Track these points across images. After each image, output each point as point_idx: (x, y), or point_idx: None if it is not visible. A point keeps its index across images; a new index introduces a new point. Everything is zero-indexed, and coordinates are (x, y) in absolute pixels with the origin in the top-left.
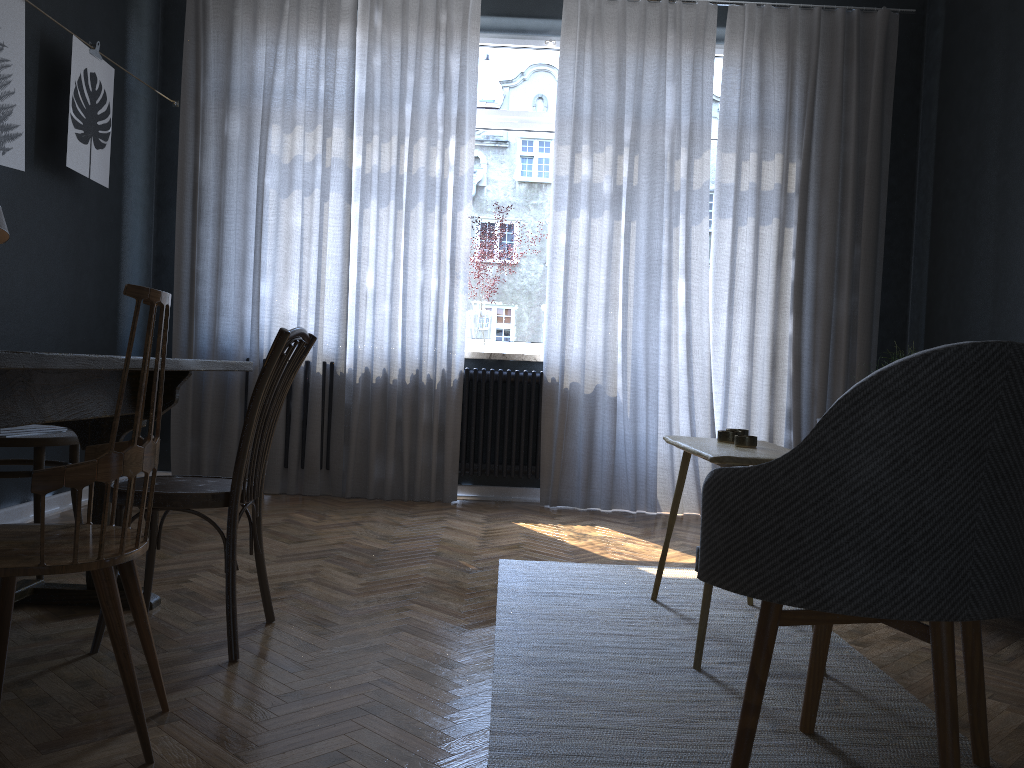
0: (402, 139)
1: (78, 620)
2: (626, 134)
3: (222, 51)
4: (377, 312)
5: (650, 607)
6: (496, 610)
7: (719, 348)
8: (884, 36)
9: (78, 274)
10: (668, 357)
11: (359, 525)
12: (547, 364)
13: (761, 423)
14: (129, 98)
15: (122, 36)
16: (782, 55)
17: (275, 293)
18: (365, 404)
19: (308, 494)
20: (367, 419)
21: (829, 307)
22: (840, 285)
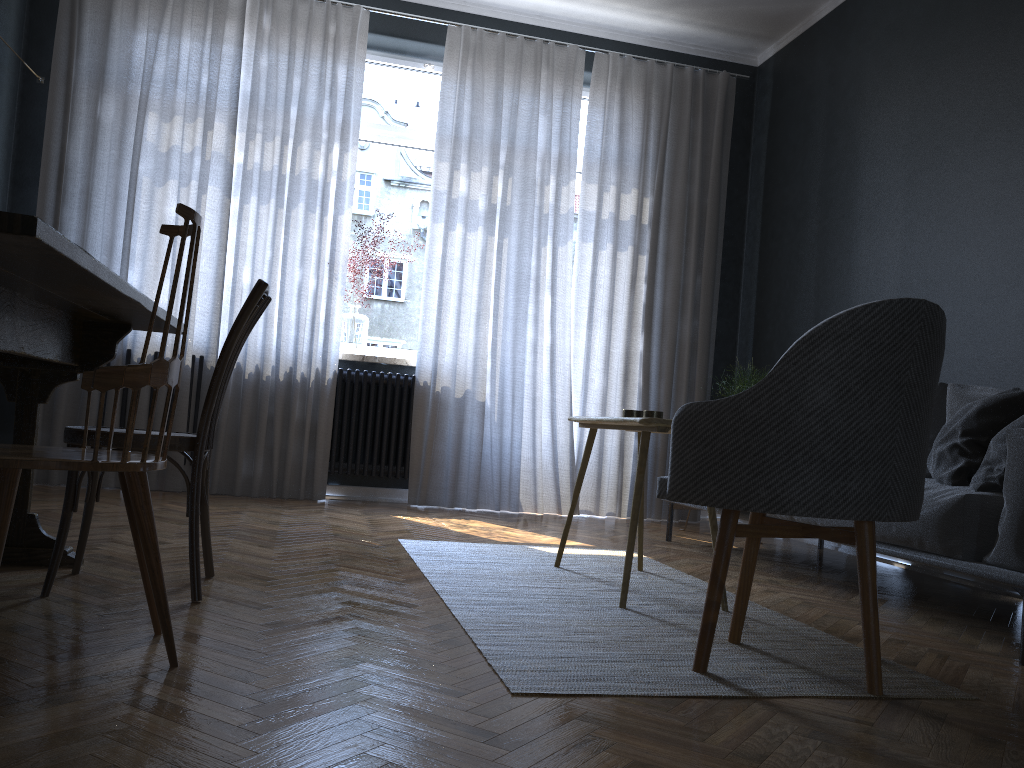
0: (286, 140)
1: (4, 574)
2: (501, 157)
3: (99, 32)
4: None
5: (557, 571)
6: (422, 571)
7: (579, 360)
8: (724, 95)
9: None
10: (533, 366)
11: (241, 514)
12: (420, 368)
13: (614, 431)
14: None
15: None
16: (639, 102)
17: (144, 282)
18: (235, 400)
19: (170, 490)
20: (237, 415)
21: (674, 328)
22: (684, 310)
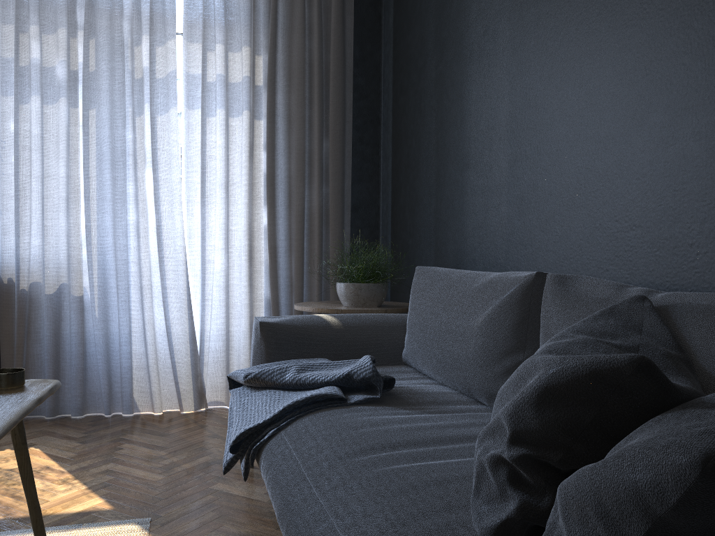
0: None
1: None
2: (82, 17)
3: None
4: None
5: None
6: None
7: (195, 241)
8: None
9: None
10: (139, 252)
11: None
12: (2, 264)
13: (242, 314)
14: None
15: None
16: None
17: None
18: None
19: None
20: None
21: (301, 198)
22: (312, 177)
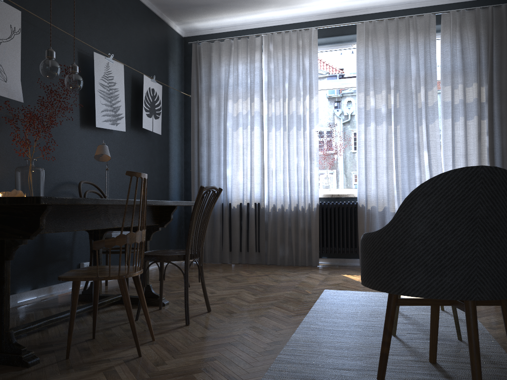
0: (284, 99)
1: (135, 309)
2: (392, 83)
3: (207, 71)
4: (277, 178)
5: None
6: (310, 309)
7: None
8: None
9: (150, 171)
10: None
11: (267, 276)
12: (359, 198)
13: None
14: (170, 96)
15: (166, 71)
16: (473, 33)
17: (232, 173)
18: (274, 221)
19: (250, 263)
20: (275, 228)
21: None
22: None
